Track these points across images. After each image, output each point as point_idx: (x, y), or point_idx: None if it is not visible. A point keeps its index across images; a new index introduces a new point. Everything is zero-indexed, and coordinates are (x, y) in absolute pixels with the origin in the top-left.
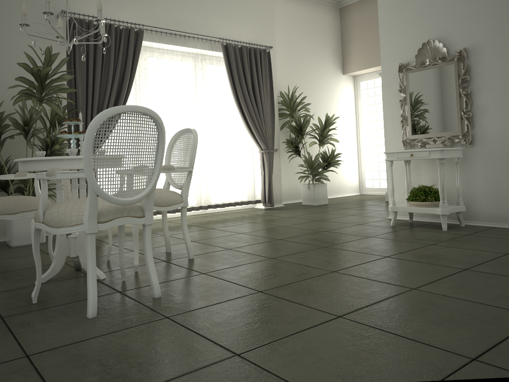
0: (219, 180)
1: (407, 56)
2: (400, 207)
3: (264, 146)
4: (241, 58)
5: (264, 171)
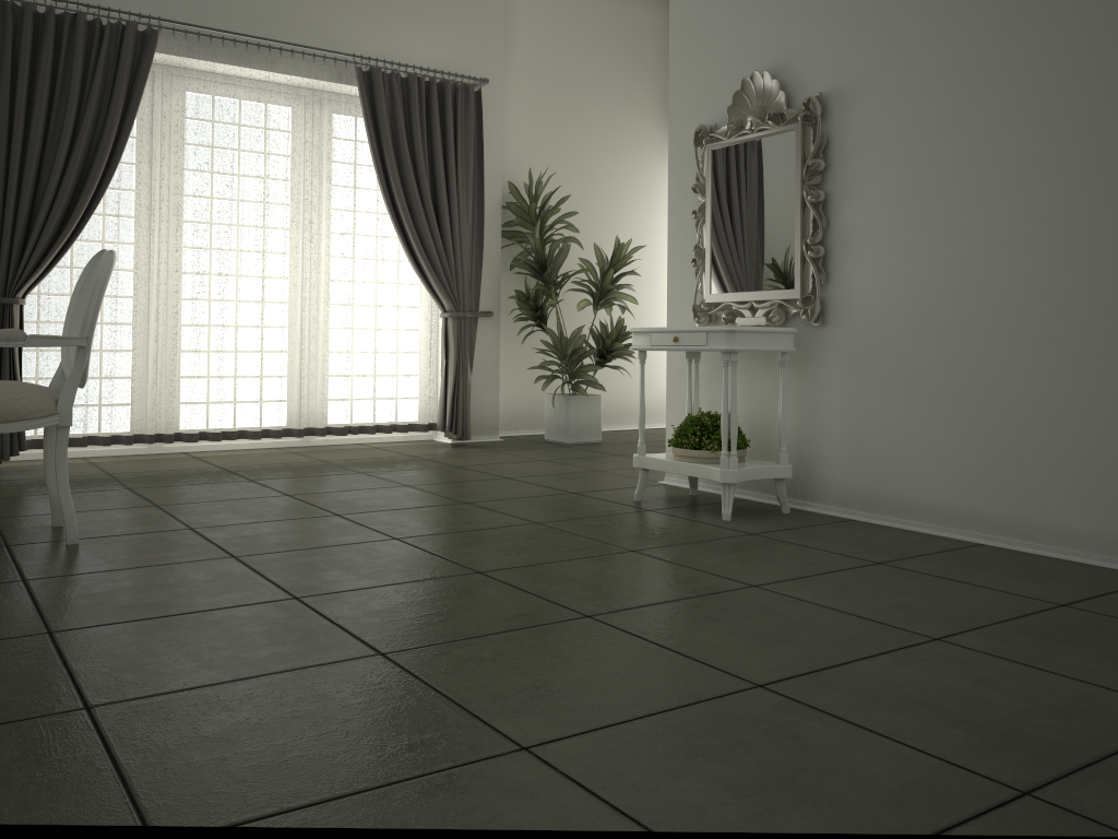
0: (338, 374)
1: (717, 110)
2: (652, 458)
3: (448, 303)
4: (407, 103)
5: (447, 359)
